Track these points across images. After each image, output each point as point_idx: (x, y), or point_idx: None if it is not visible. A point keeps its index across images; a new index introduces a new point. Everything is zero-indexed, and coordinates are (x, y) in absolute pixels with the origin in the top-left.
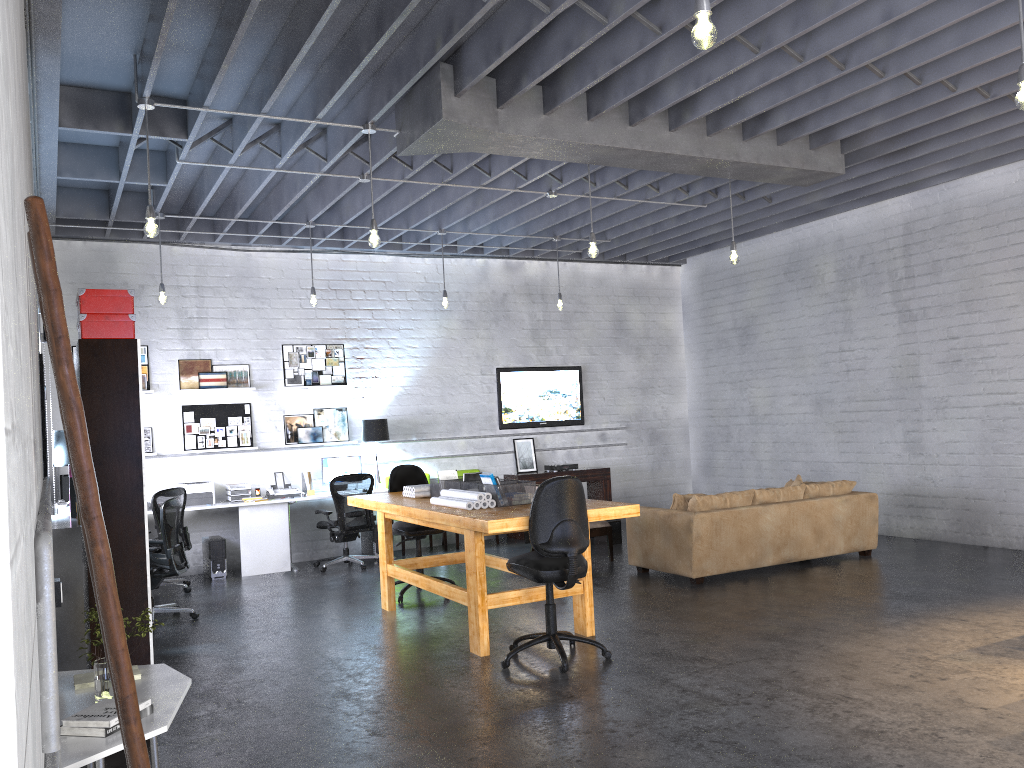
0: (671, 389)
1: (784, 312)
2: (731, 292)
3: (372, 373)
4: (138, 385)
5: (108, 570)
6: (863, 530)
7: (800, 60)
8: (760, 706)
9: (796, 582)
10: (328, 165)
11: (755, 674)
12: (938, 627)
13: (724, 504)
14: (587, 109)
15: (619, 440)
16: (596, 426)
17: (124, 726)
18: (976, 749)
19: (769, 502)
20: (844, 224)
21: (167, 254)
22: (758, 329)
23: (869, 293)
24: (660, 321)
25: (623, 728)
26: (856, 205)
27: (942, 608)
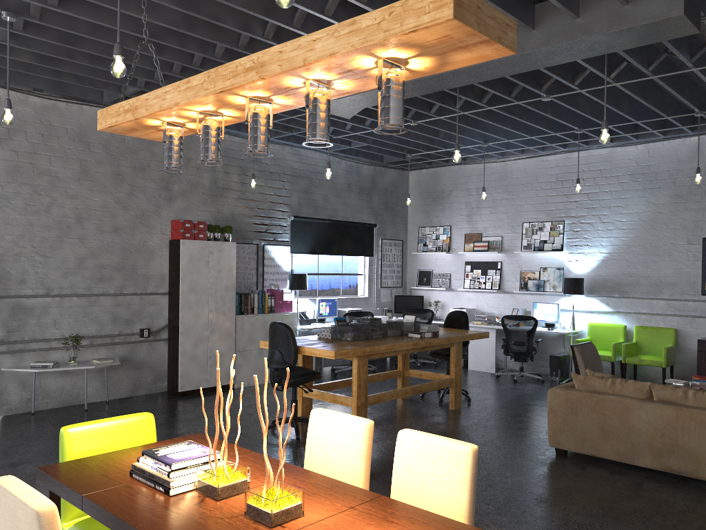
0: None
1: None
2: None
3: (584, 242)
4: (180, 258)
5: None
6: None
7: None
8: None
9: (608, 485)
10: None
11: None
12: None
13: (607, 389)
14: None
15: None
16: None
17: None
18: None
19: (674, 402)
20: None
21: (463, 170)
22: None
23: None
24: None
25: None
26: None
27: None
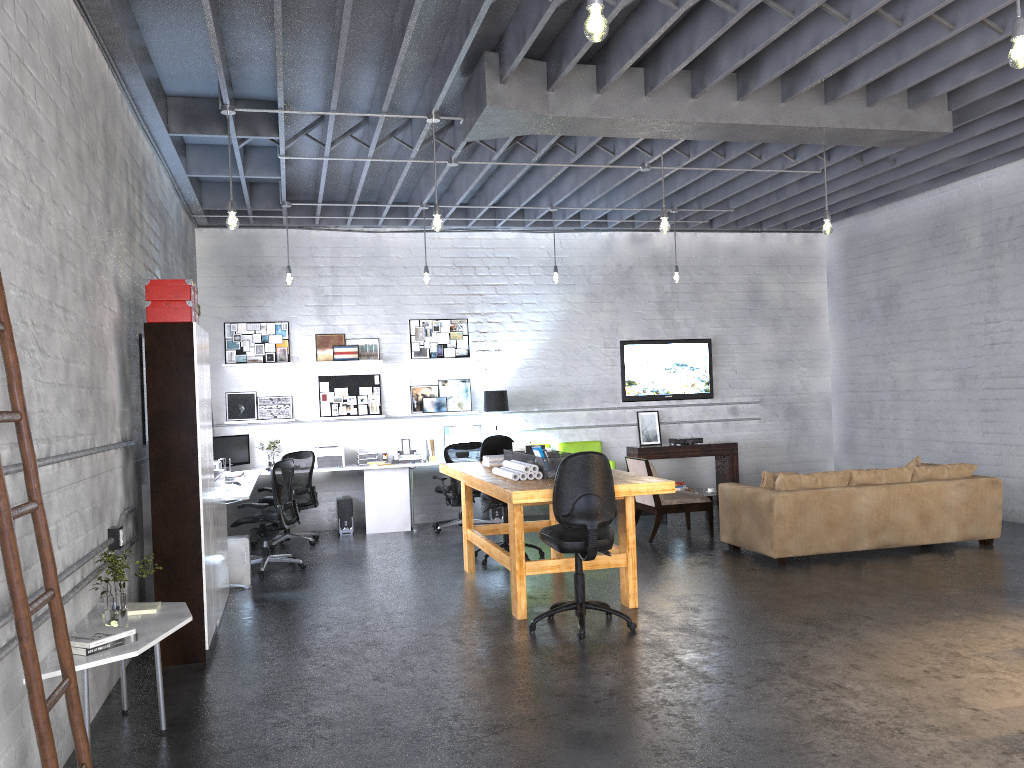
0: (812, 362)
1: (928, 280)
2: (875, 259)
3: (495, 346)
4: (193, 362)
5: (5, 519)
6: (982, 517)
7: (845, 21)
8: (742, 686)
9: (884, 568)
10: (414, 152)
11: (763, 656)
12: (1000, 624)
13: (815, 484)
14: (644, 85)
15: (752, 414)
16: (726, 400)
17: (18, 642)
18: (929, 748)
19: (869, 484)
20: (992, 183)
21: (306, 238)
22: (901, 299)
23: (1017, 259)
24: (801, 291)
25: (595, 694)
26: (1000, 162)
27: (1023, 605)
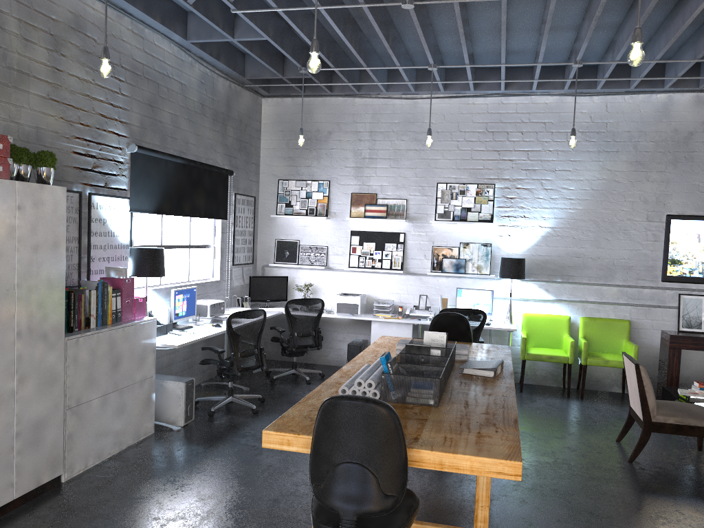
0: None
1: None
2: None
3: (521, 213)
4: None
5: None
6: None
7: None
8: None
9: None
10: None
11: None
12: None
13: None
14: None
15: None
16: None
17: None
18: None
19: None
20: None
21: (350, 105)
22: None
23: None
24: None
25: None
26: None
27: None
